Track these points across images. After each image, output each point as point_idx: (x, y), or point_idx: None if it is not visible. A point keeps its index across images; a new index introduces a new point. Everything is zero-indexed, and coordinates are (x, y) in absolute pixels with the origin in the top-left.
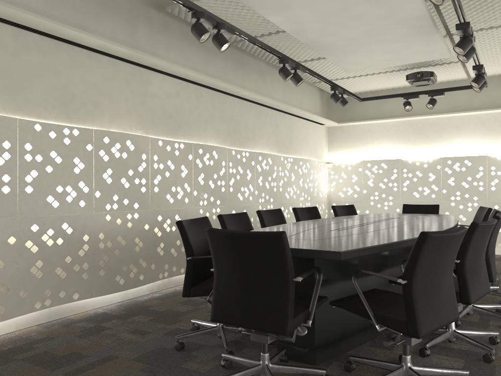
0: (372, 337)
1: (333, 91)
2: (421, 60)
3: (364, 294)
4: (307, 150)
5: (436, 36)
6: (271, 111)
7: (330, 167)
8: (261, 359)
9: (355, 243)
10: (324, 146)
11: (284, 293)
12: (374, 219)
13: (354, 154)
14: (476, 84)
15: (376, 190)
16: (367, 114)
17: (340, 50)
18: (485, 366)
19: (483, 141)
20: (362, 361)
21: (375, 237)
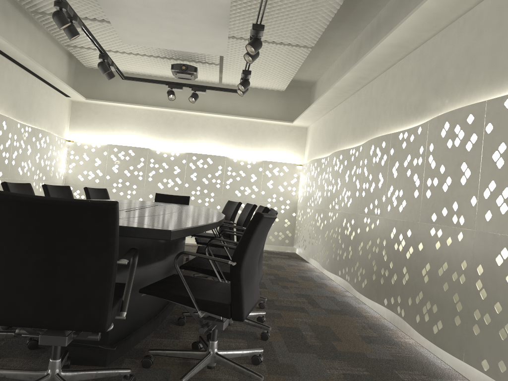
0: (155, 328)
1: (102, 59)
2: (201, 51)
3: (171, 280)
4: (48, 121)
5: (225, 31)
6: (12, 64)
7: (70, 146)
8: (50, 367)
9: (169, 223)
10: (66, 121)
11: (106, 279)
12: (141, 204)
13: (100, 136)
14: (243, 88)
15: (121, 177)
16: (119, 96)
17: (128, 14)
18: (264, 344)
19: (223, 143)
20: (164, 353)
21: (177, 219)
